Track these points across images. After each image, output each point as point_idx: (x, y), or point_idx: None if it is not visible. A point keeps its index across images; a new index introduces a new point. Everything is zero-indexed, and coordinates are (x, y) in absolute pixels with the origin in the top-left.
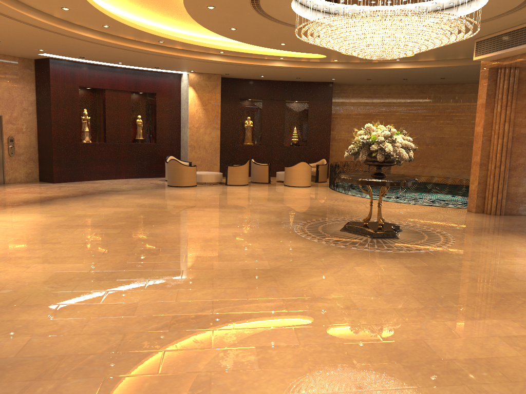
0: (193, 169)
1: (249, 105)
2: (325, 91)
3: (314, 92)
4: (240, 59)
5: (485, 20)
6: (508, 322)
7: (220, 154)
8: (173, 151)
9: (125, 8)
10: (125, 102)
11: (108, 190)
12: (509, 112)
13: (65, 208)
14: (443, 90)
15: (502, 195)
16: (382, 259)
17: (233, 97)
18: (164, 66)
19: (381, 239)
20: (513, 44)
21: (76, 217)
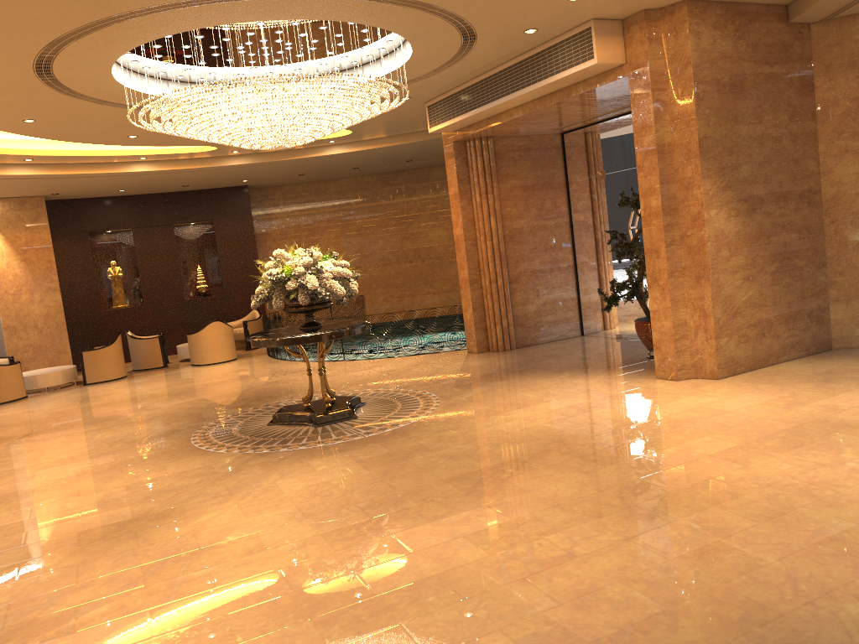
0: (14, 369)
1: (109, 242)
2: (237, 200)
3: (220, 204)
4: (68, 167)
5: (423, 76)
6: (482, 511)
7: (70, 332)
8: None
9: None
10: None
11: None
12: (492, 201)
13: None
14: (416, 178)
15: (507, 321)
16: (324, 458)
17: (77, 231)
18: None
19: (331, 425)
20: (472, 106)
21: None
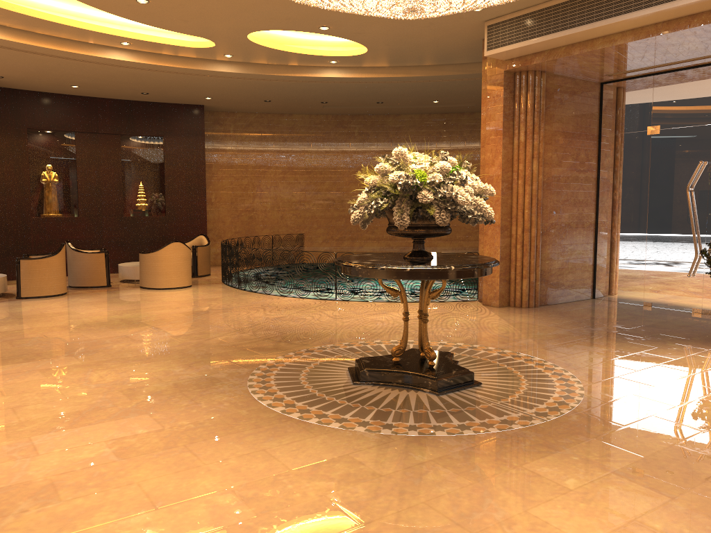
0: None
1: (49, 143)
2: (191, 119)
3: (172, 121)
4: (36, 37)
5: None
6: None
7: None
8: None
9: None
10: None
11: None
12: (537, 143)
13: None
14: (371, 124)
15: (535, 275)
16: (542, 460)
17: (15, 125)
18: None
19: (457, 394)
20: (567, 24)
21: None
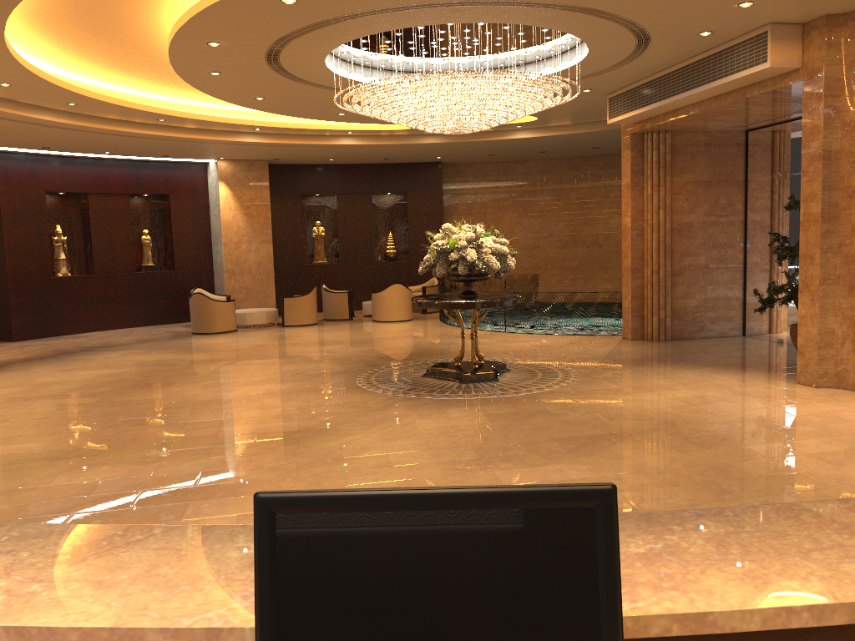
0: (229, 306)
1: (317, 204)
2: (430, 175)
3: (414, 177)
4: (288, 137)
5: (602, 71)
6: (575, 466)
7: (276, 280)
8: (203, 281)
9: (98, 77)
10: (120, 211)
11: (97, 346)
12: (663, 194)
13: (24, 375)
14: (603, 164)
15: (665, 312)
16: (459, 408)
17: (292, 192)
18: (176, 153)
19: (474, 384)
20: (649, 101)
21: (38, 386)
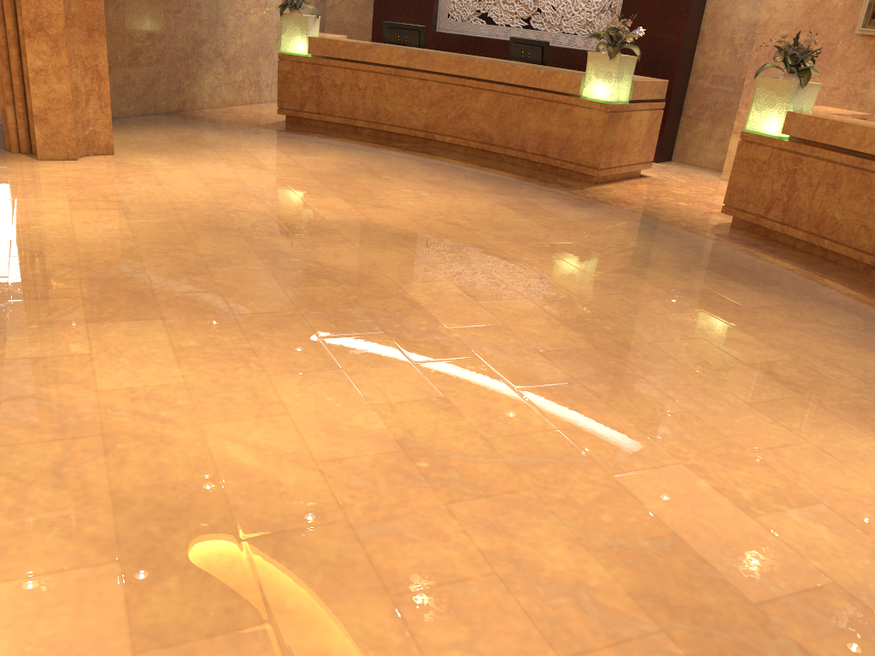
0: None
1: None
2: None
3: None
4: None
5: None
6: (415, 286)
7: None
8: None
9: None
10: None
11: None
12: None
13: None
14: None
15: None
16: (11, 344)
17: None
18: None
19: None
20: None
21: None
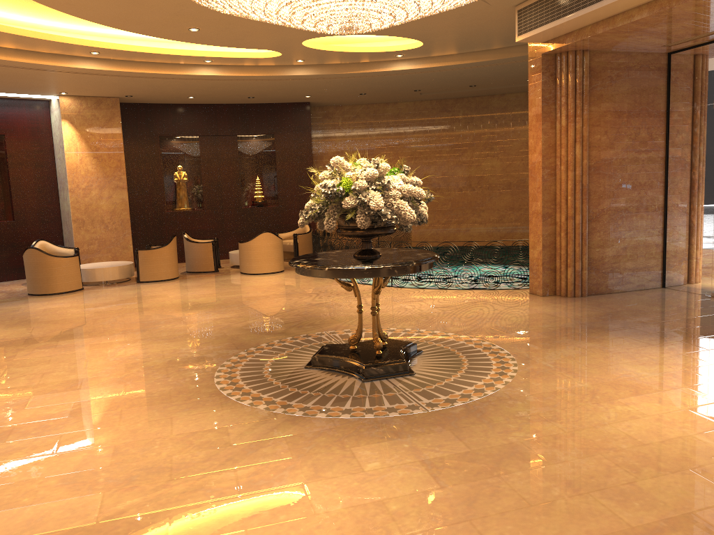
0: (72, 261)
1: (177, 147)
2: (299, 116)
3: (282, 119)
4: (135, 65)
5: None
6: None
7: (135, 229)
8: (49, 232)
9: None
10: None
11: None
12: (580, 126)
13: None
14: (475, 106)
15: (581, 264)
16: (374, 445)
17: (149, 134)
18: (4, 85)
19: (381, 381)
20: (580, 4)
21: None
